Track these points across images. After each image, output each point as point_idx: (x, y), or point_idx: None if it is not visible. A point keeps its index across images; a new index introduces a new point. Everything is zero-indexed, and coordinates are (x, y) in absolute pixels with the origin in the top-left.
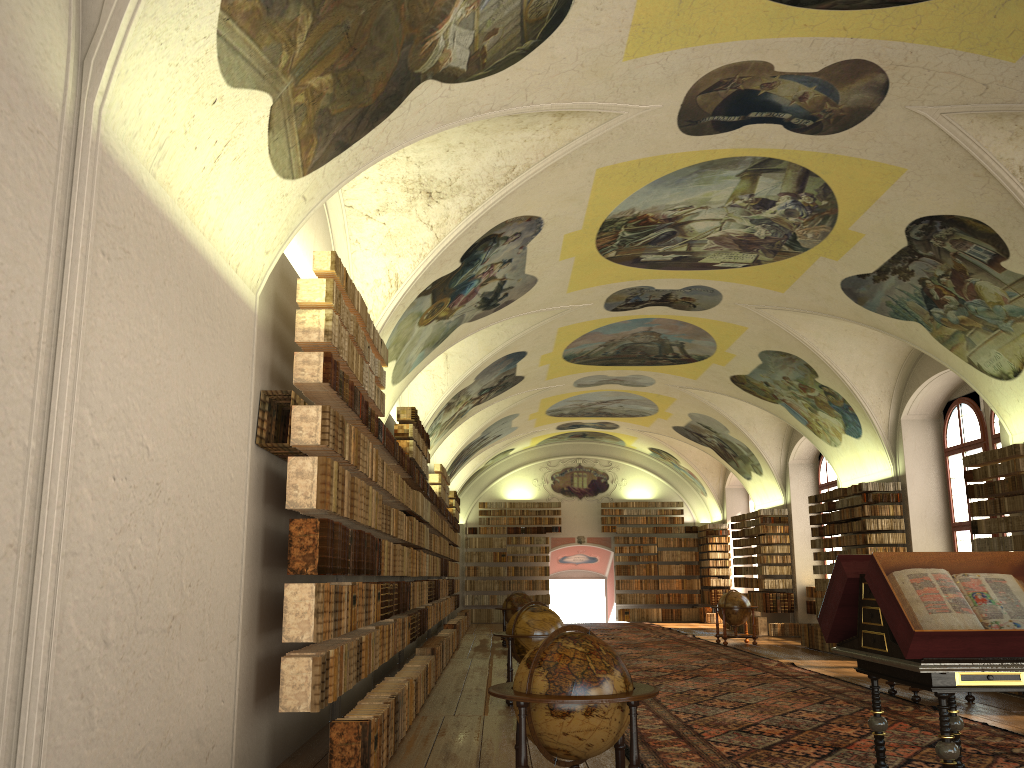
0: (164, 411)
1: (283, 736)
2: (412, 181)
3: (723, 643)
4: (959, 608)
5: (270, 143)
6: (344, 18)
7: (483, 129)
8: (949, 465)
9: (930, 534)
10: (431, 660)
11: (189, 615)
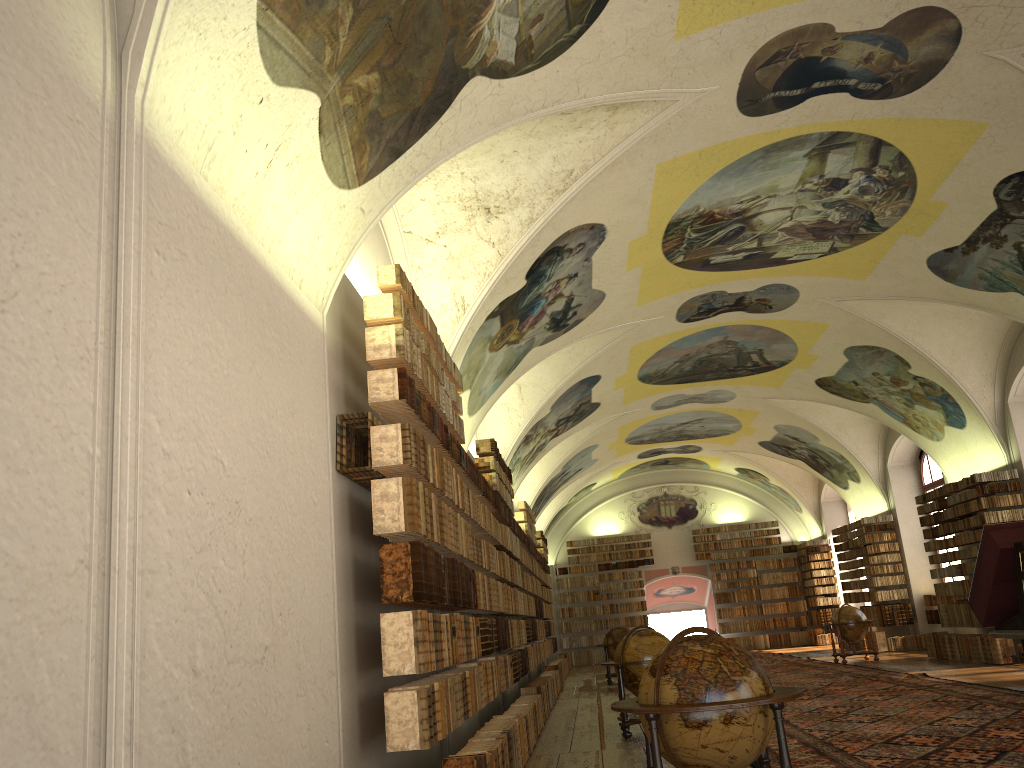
0: (237, 425)
1: None
2: (469, 198)
3: (842, 662)
4: None
5: (322, 149)
6: (385, 9)
7: (536, 133)
8: None
9: None
10: (538, 698)
11: (283, 646)
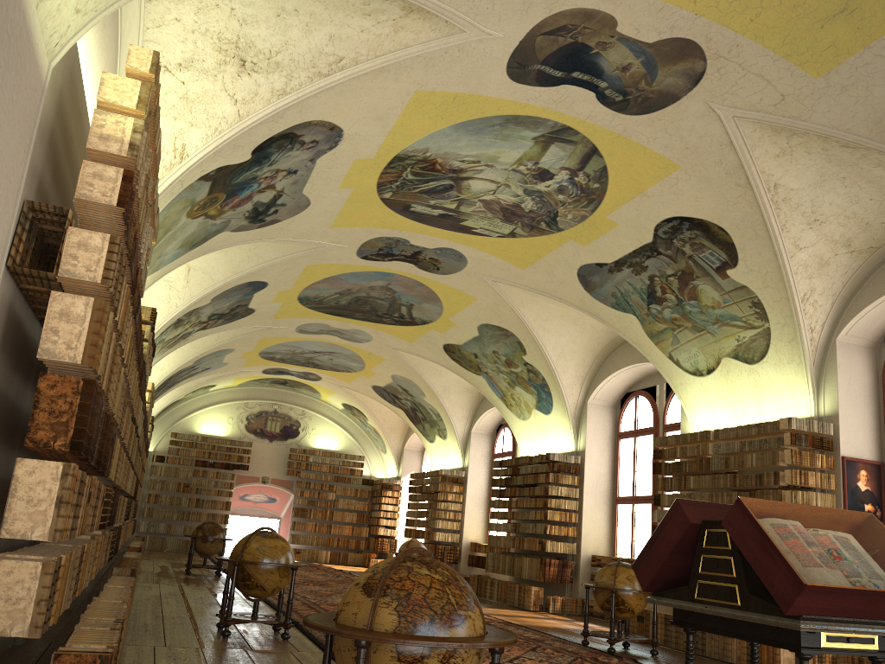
0: None
1: None
2: (228, 41)
3: None
4: (835, 563)
5: None
6: None
7: None
8: (620, 447)
9: (597, 504)
10: (133, 582)
11: None
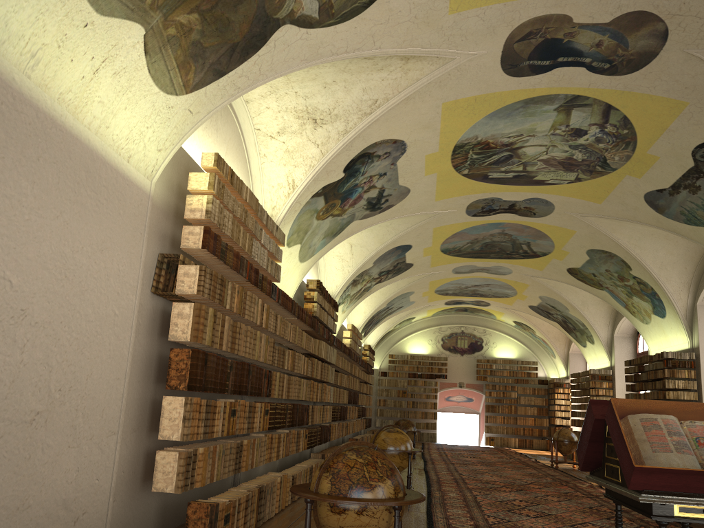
0: (33, 256)
1: (175, 509)
2: (301, 110)
3: (555, 467)
4: (679, 449)
5: (149, 64)
6: None
7: (349, 70)
8: None
9: None
10: (318, 462)
11: (58, 412)
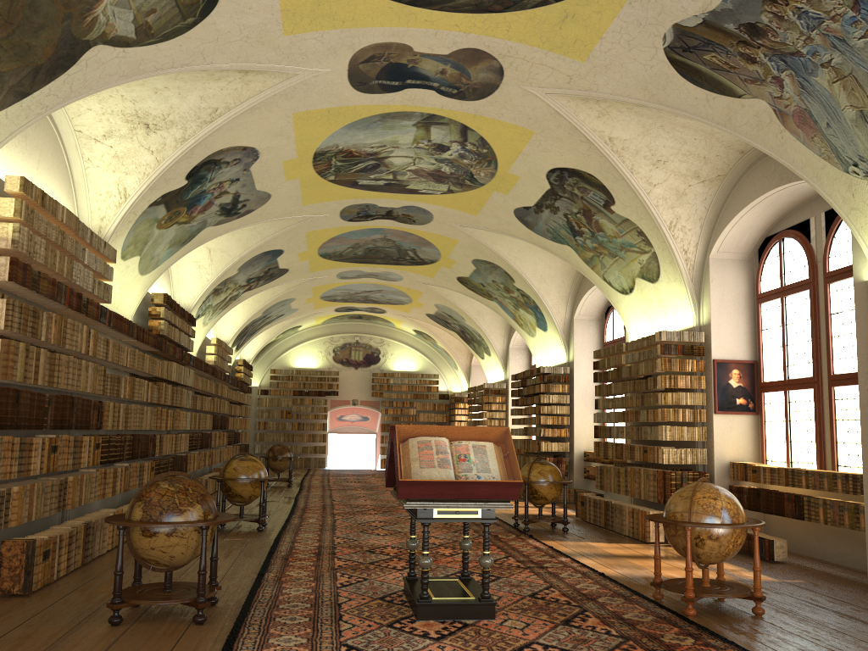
0: None
1: None
2: (130, 114)
3: None
4: (438, 465)
5: None
6: None
7: (181, 78)
8: None
9: (588, 407)
10: None
11: None
